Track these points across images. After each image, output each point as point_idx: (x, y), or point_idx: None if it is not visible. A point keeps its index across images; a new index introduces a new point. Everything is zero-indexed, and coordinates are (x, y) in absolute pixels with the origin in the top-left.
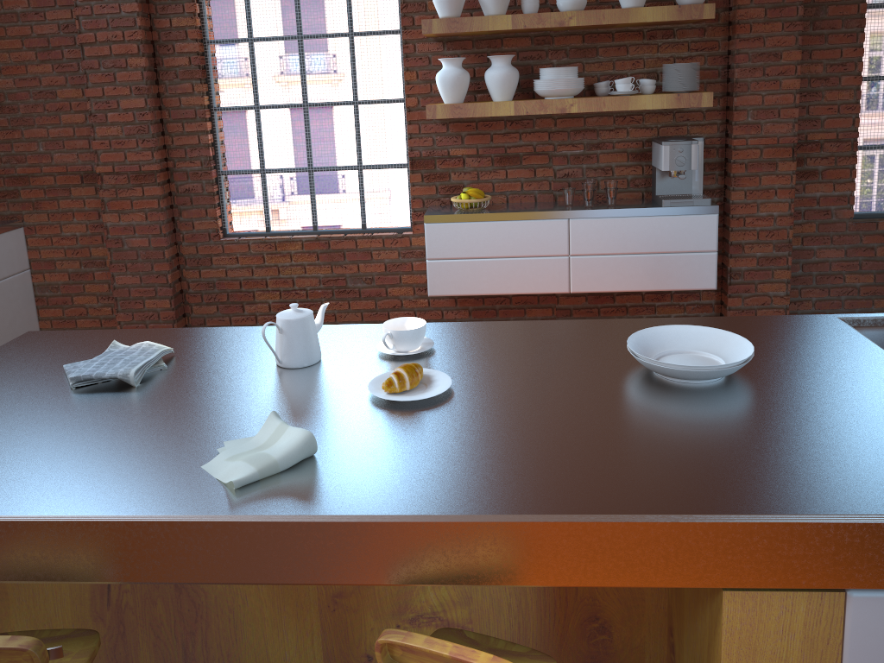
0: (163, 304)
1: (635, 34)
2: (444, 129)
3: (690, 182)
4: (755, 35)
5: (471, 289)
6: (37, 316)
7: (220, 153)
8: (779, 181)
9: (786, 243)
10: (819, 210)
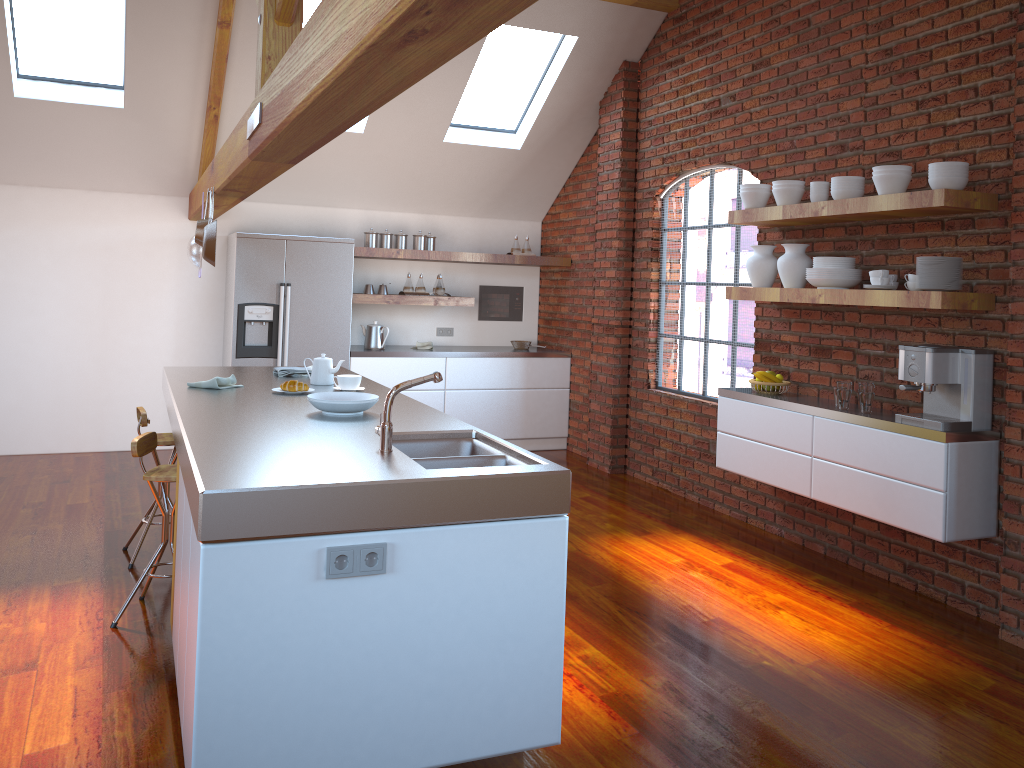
0: (607, 430)
1: (934, 223)
2: (777, 313)
3: (958, 404)
4: None
5: (742, 469)
6: (568, 424)
7: (663, 318)
8: None
9: None
10: None
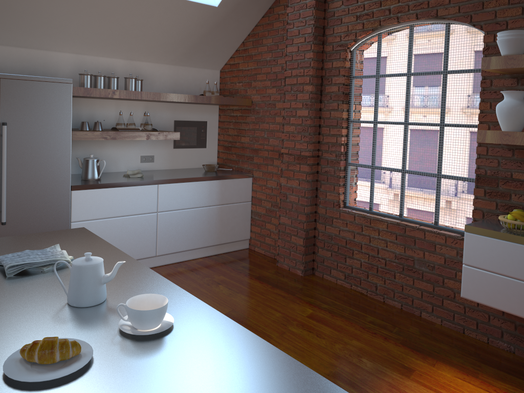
0: (299, 241)
1: None
2: (509, 153)
3: None
4: None
5: (501, 305)
6: (250, 229)
7: (350, 150)
8: None
9: None
10: None
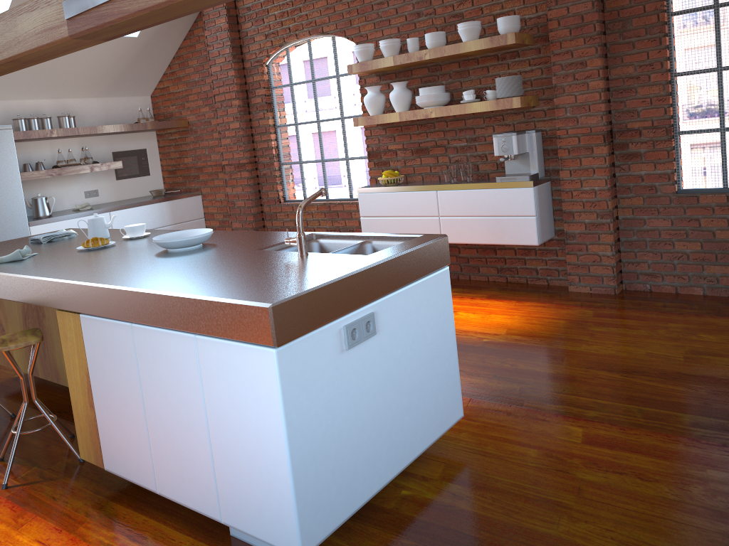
0: None
1: (492, 57)
2: (383, 132)
3: (528, 164)
4: (566, 50)
5: None
6: None
7: (282, 152)
8: (595, 162)
9: (607, 212)
10: (645, 186)
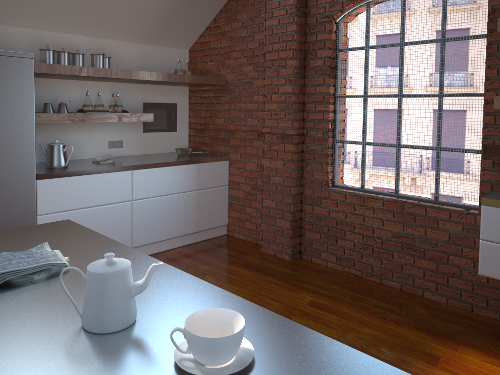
0: (286, 224)
1: None
2: None
3: None
4: None
5: None
6: (228, 214)
7: (338, 127)
8: None
9: None
10: None
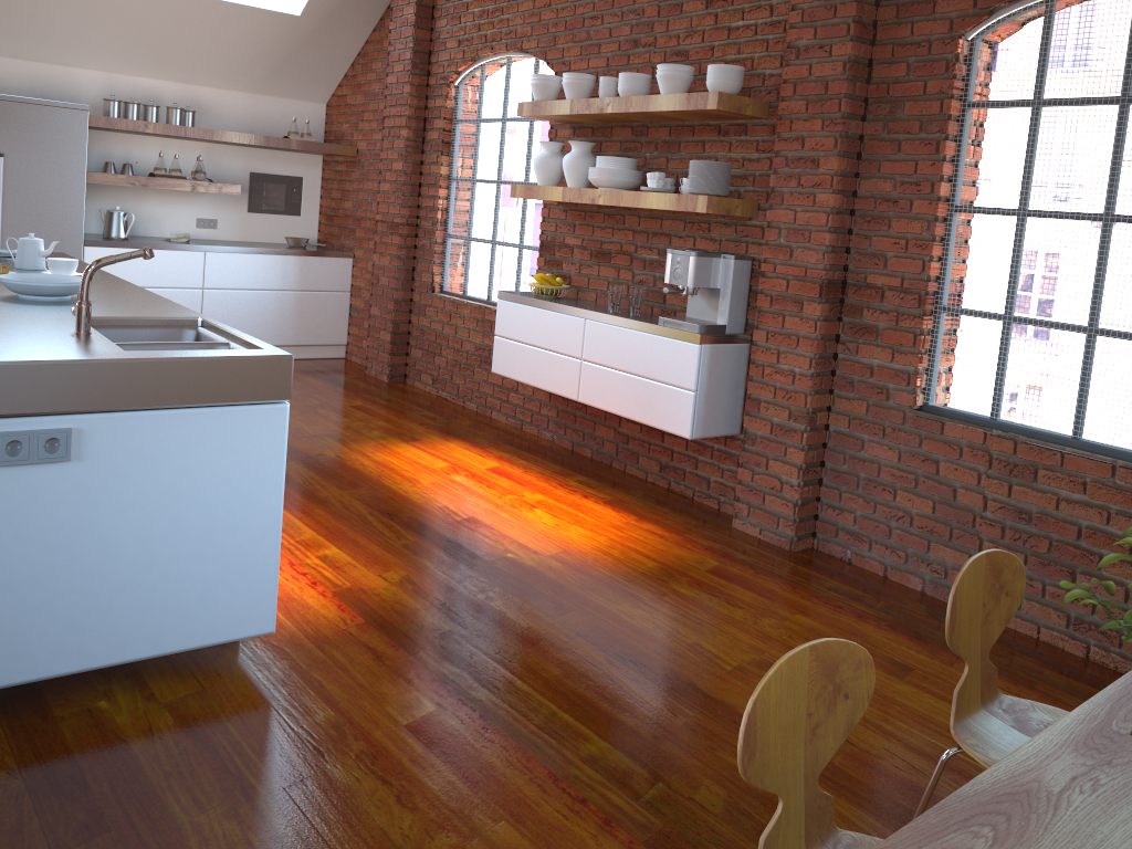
0: (387, 337)
1: (712, 128)
2: (563, 215)
3: (716, 308)
4: (797, 135)
5: (516, 374)
6: (348, 331)
7: (452, 218)
8: (802, 327)
9: (804, 413)
10: (875, 385)
